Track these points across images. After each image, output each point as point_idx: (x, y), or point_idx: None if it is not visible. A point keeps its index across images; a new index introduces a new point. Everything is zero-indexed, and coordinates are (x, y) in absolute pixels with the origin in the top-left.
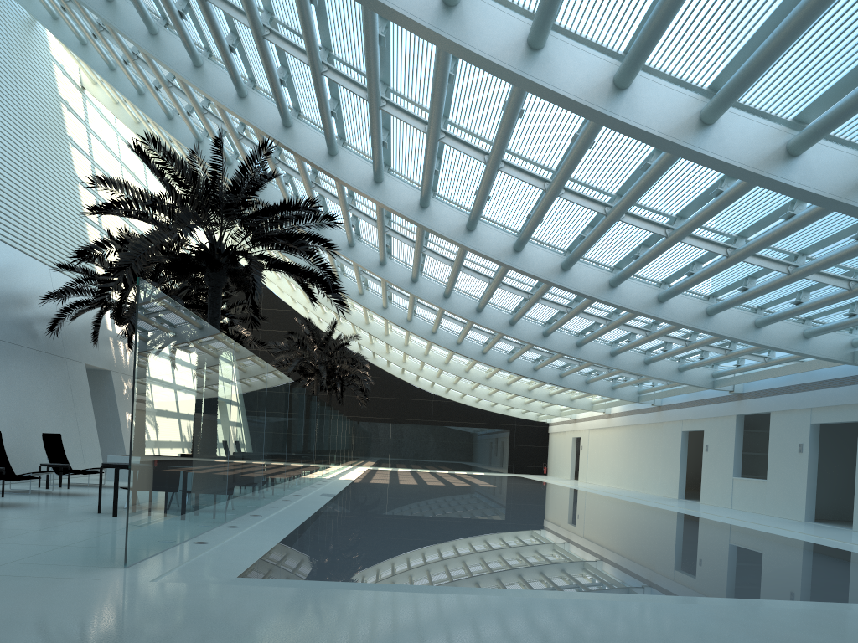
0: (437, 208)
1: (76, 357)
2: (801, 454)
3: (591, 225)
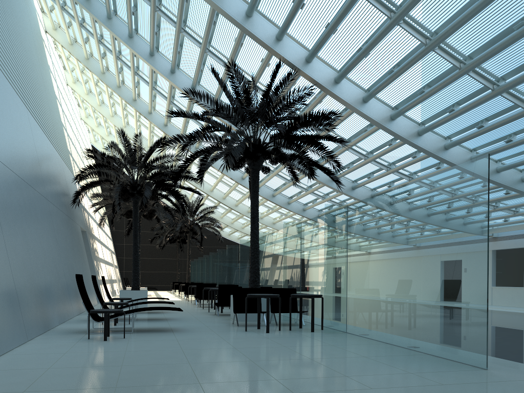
0: (401, 120)
1: (77, 221)
2: None
3: (514, 133)
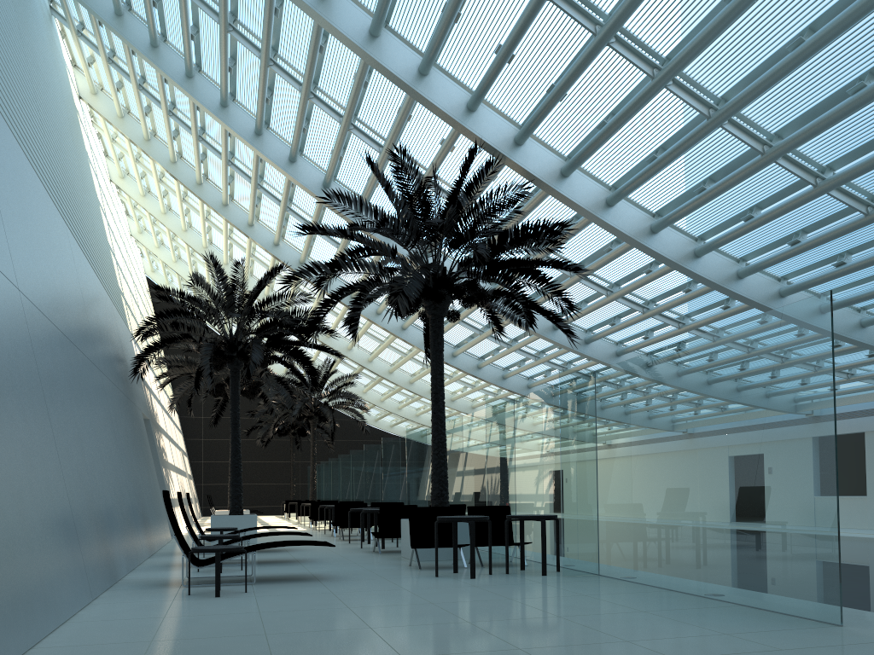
0: (667, 234)
1: (138, 404)
2: None
3: (848, 251)
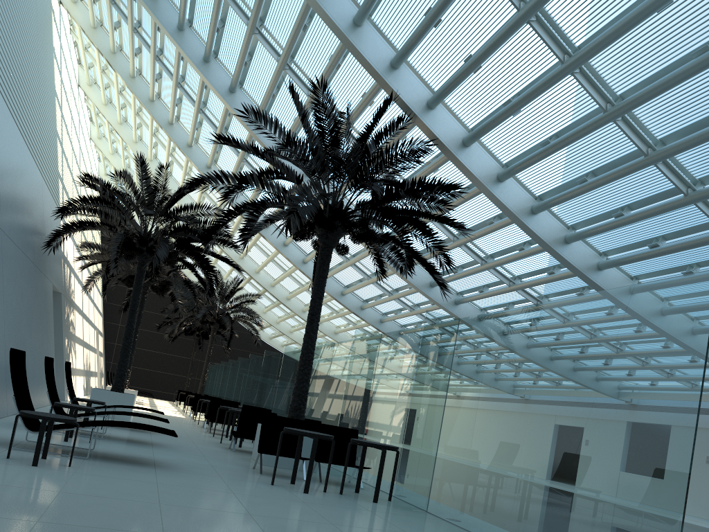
0: (544, 217)
1: (49, 275)
2: (708, 464)
3: (698, 264)
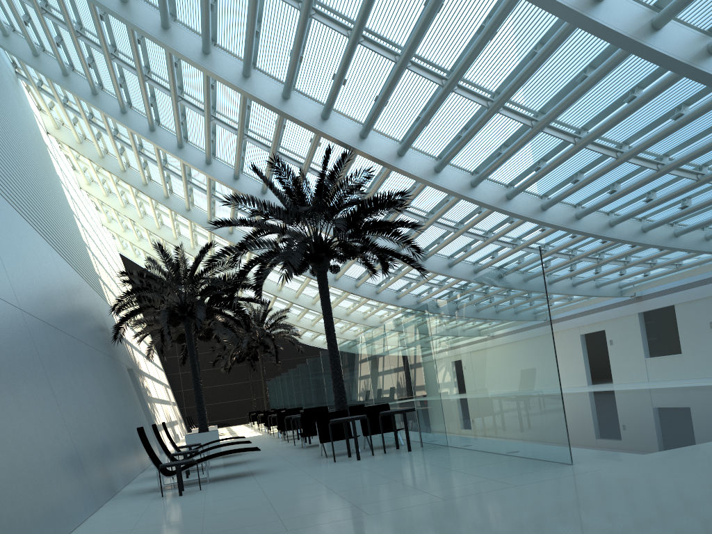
0: (484, 186)
1: (121, 359)
2: None
3: (617, 181)
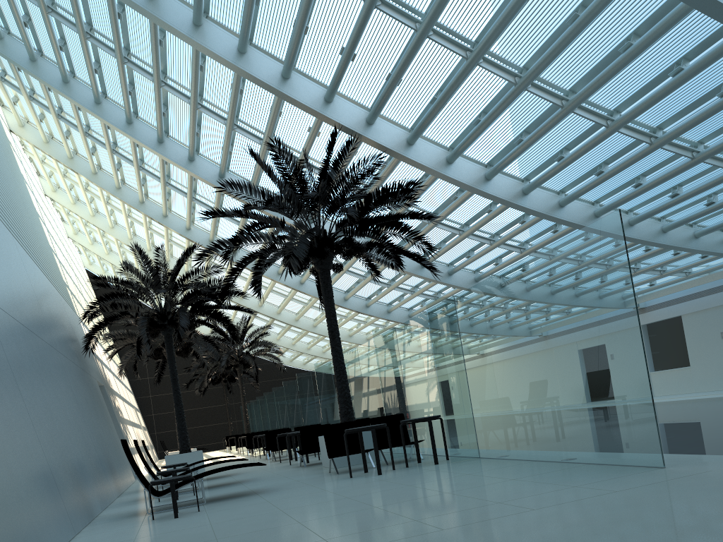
0: (499, 179)
1: (92, 374)
2: None
3: (643, 174)
